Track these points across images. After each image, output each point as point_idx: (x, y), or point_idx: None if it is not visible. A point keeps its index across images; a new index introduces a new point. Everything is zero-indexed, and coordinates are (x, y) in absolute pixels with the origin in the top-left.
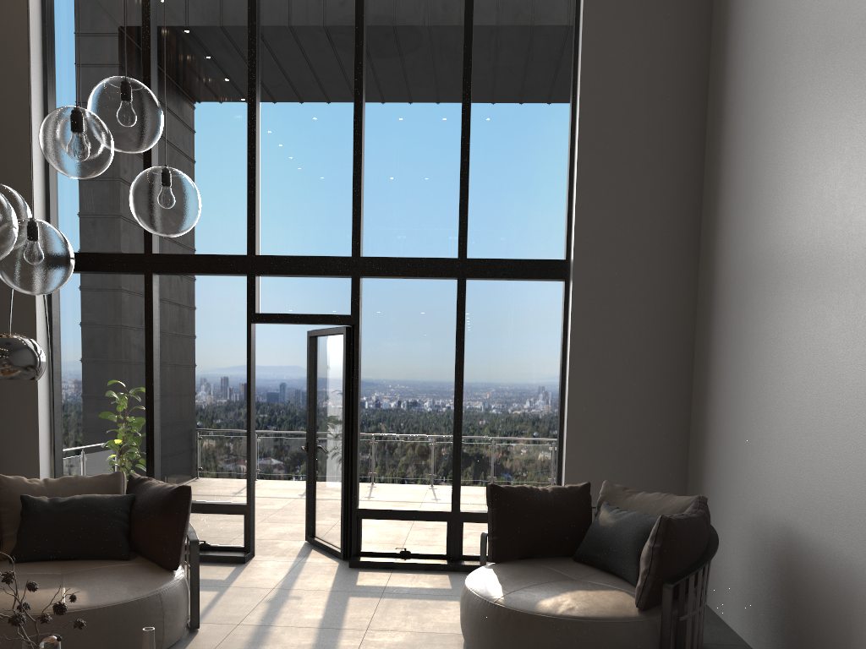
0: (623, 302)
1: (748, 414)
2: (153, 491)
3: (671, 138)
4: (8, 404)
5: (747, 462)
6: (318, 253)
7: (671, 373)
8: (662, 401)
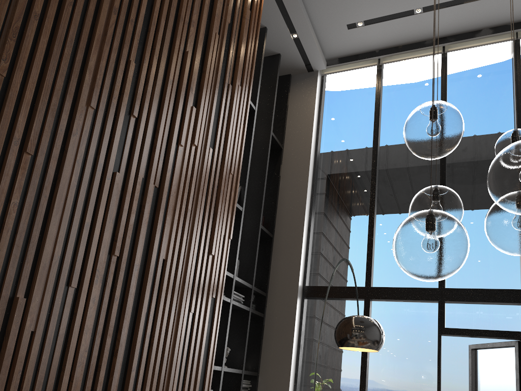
0: None
1: None
2: None
3: None
4: (271, 379)
5: None
6: (491, 287)
7: None
8: None
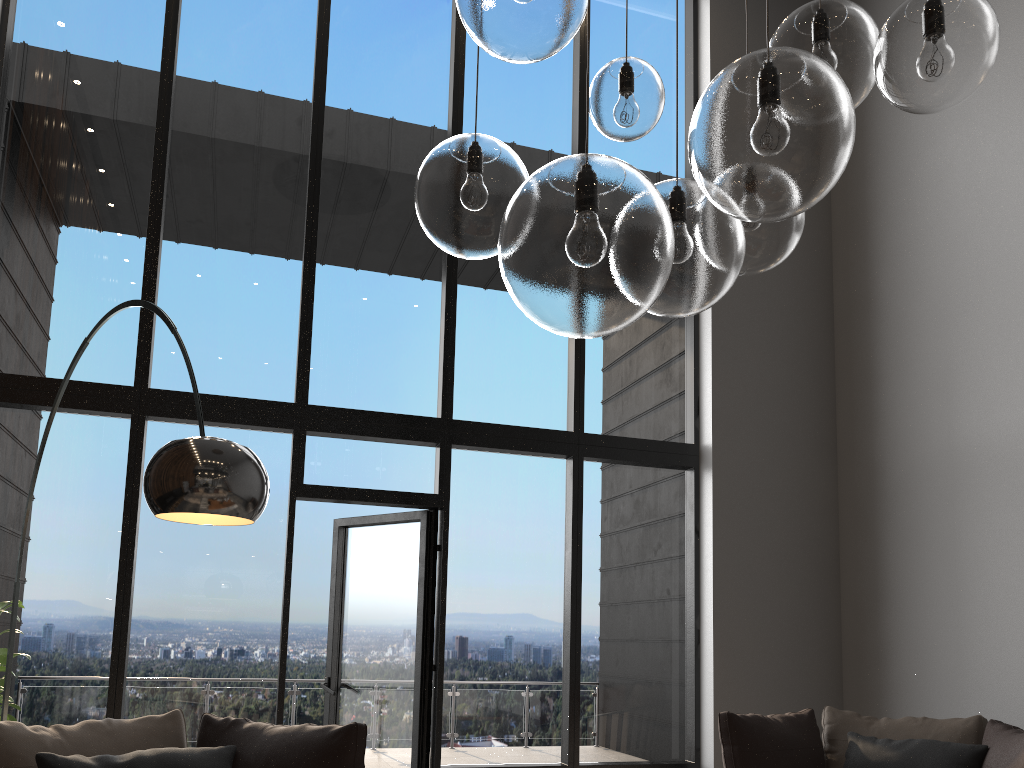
0: (766, 497)
1: (992, 619)
2: (282, 737)
3: (802, 321)
4: None
5: (998, 675)
6: (389, 410)
7: (818, 582)
8: (812, 615)
